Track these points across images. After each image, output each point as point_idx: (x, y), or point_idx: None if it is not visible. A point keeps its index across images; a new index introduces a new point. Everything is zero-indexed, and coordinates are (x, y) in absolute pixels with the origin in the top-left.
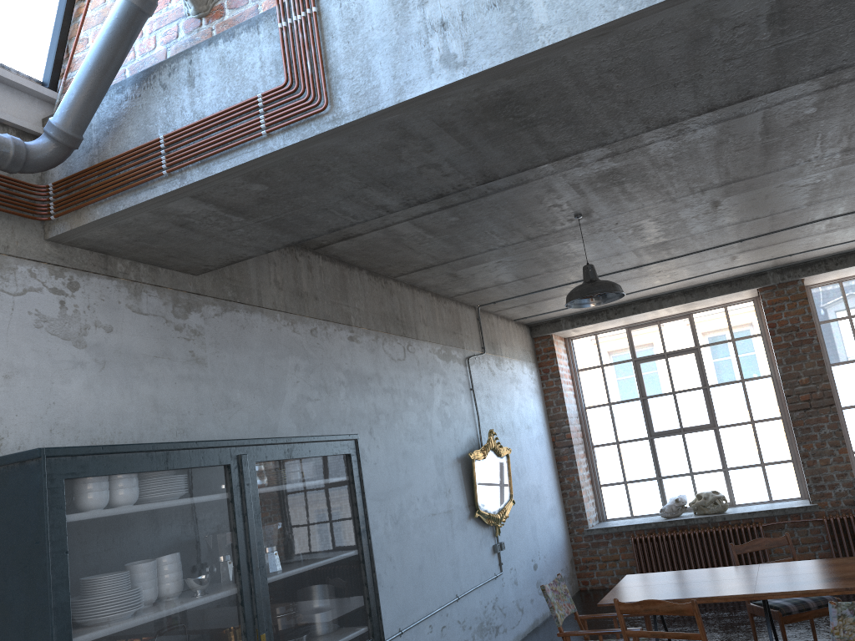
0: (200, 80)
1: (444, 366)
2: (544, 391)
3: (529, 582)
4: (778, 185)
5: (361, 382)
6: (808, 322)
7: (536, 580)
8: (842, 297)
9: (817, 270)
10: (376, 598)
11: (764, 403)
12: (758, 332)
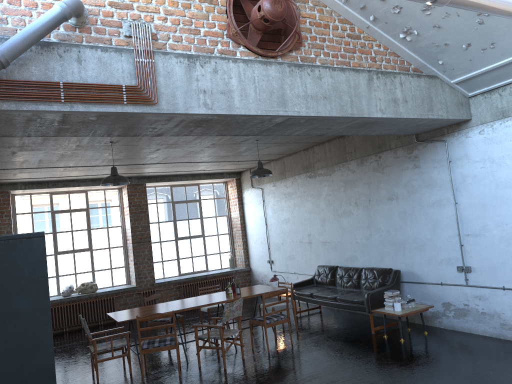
0: (85, 63)
1: None
2: None
3: None
4: (182, 149)
5: None
6: (145, 203)
7: None
8: (155, 194)
9: (152, 180)
10: None
11: (116, 239)
12: (118, 205)
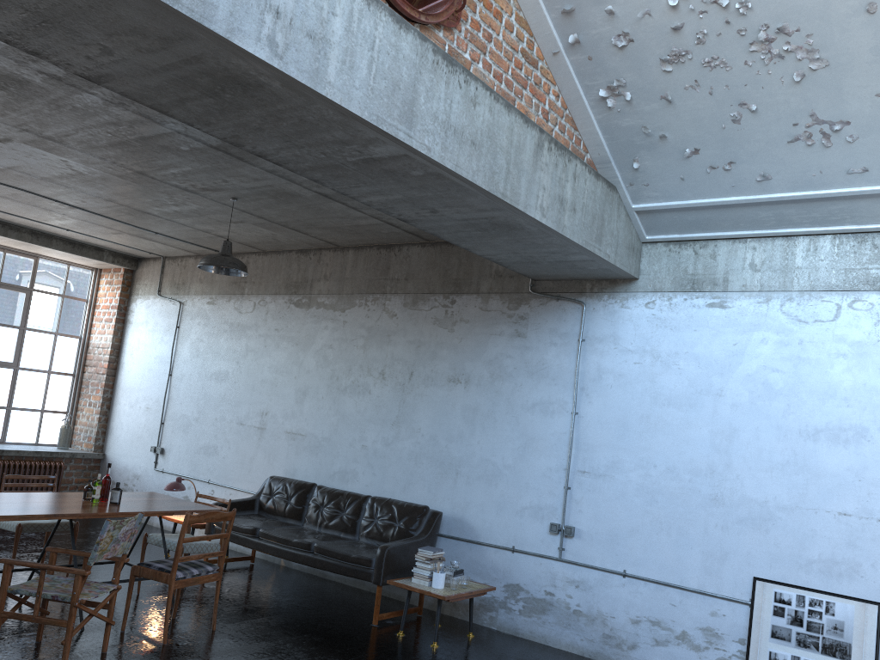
0: None
1: None
2: None
3: None
4: (65, 160)
5: None
6: None
7: None
8: None
9: None
10: None
11: None
12: None
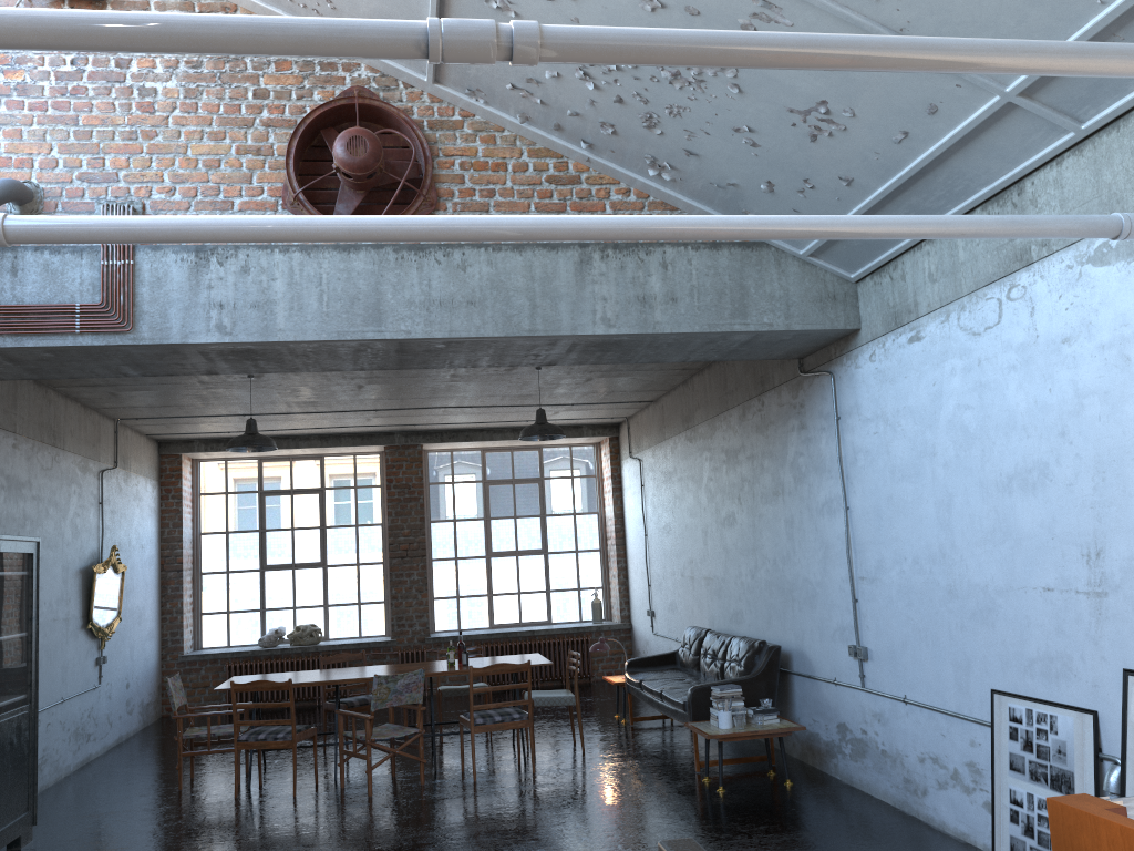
0: (23, 274)
1: (82, 478)
2: (163, 511)
3: (121, 699)
4: (407, 384)
5: (17, 488)
6: (419, 483)
7: (127, 698)
8: (451, 465)
9: (434, 439)
10: (37, 672)
11: (371, 548)
12: (379, 483)
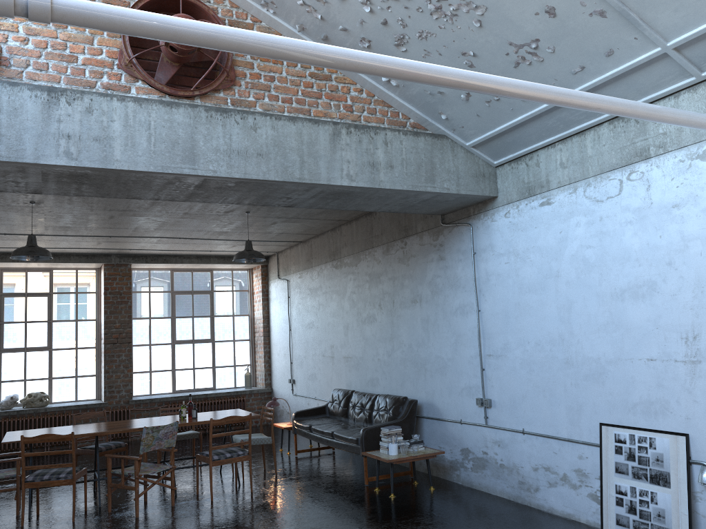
0: None
1: None
2: None
3: None
4: (148, 218)
5: None
6: (128, 291)
7: None
8: (149, 279)
9: (141, 260)
10: None
11: (87, 337)
12: (94, 291)
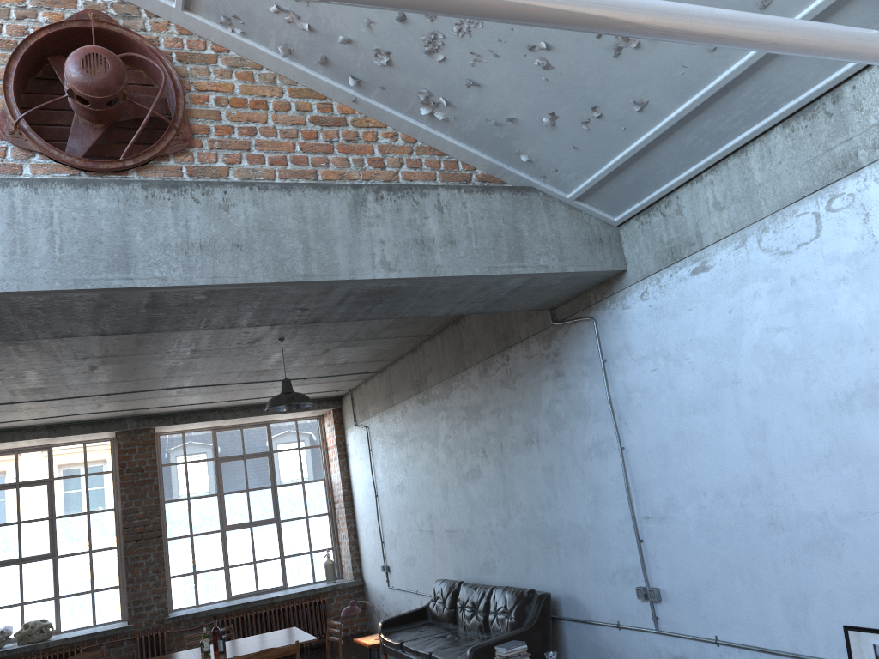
0: None
1: None
2: None
3: None
4: (145, 363)
5: None
6: (153, 465)
7: None
8: (183, 445)
9: (167, 422)
10: None
11: (104, 534)
12: (110, 469)
